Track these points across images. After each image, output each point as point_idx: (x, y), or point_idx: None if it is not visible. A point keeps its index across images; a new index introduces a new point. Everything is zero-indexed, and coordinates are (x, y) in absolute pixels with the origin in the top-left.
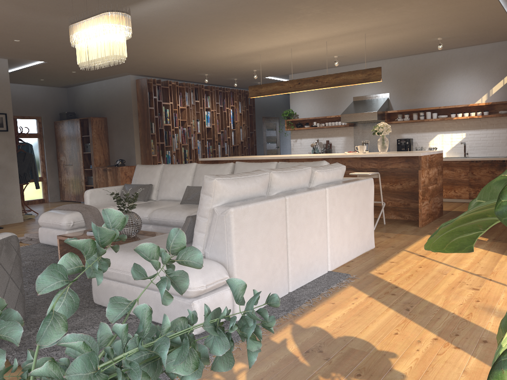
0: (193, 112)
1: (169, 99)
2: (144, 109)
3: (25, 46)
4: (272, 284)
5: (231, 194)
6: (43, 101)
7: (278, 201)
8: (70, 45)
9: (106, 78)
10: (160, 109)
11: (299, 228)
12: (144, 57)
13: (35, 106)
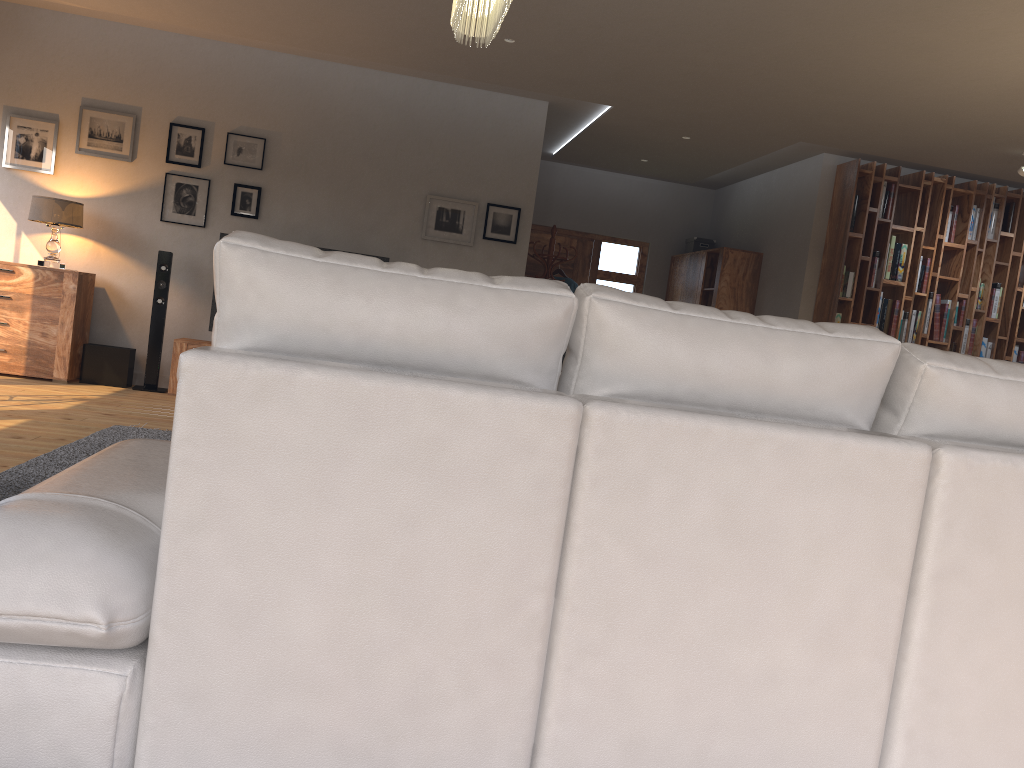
0: (989, 261)
1: (915, 219)
2: (838, 237)
3: (536, 59)
4: (396, 754)
5: (284, 318)
6: (659, 211)
7: (515, 408)
8: (613, 49)
9: (777, 164)
10: (882, 242)
11: (659, 572)
12: (809, 86)
13: (641, 220)
